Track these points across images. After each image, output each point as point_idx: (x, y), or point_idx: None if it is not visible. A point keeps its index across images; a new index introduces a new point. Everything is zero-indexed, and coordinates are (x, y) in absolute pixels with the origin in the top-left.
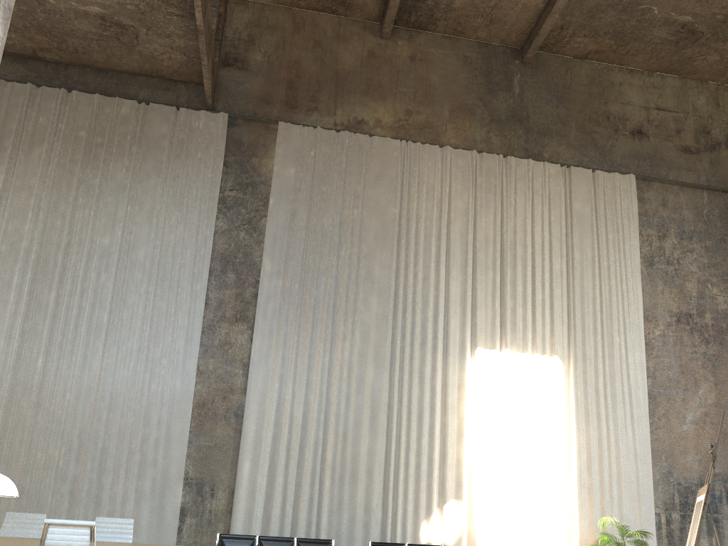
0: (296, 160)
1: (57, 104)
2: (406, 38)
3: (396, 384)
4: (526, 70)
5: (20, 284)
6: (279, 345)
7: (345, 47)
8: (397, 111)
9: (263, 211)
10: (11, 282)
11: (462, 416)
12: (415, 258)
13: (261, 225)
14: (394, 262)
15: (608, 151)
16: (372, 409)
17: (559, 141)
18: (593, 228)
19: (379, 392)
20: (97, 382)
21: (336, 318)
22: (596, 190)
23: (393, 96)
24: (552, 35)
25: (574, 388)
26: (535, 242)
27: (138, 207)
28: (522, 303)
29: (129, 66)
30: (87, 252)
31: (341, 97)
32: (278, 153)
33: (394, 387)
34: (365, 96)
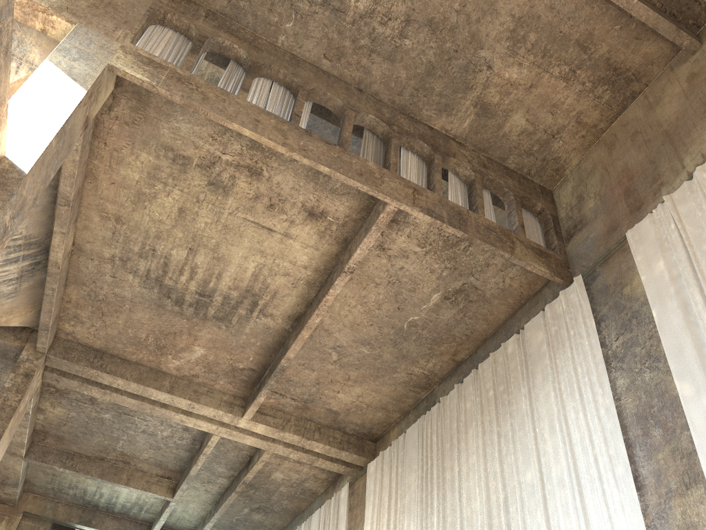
0: (658, 250)
1: (472, 385)
2: None
3: None
4: None
5: None
6: None
7: (662, 105)
8: None
9: (657, 332)
10: None
11: None
12: None
13: (661, 348)
14: None
15: None
16: None
17: None
18: None
19: None
20: None
21: None
22: None
23: None
24: None
25: None
26: None
27: (542, 423)
28: None
29: (502, 313)
30: (519, 498)
31: (681, 145)
32: (638, 262)
33: None
34: None
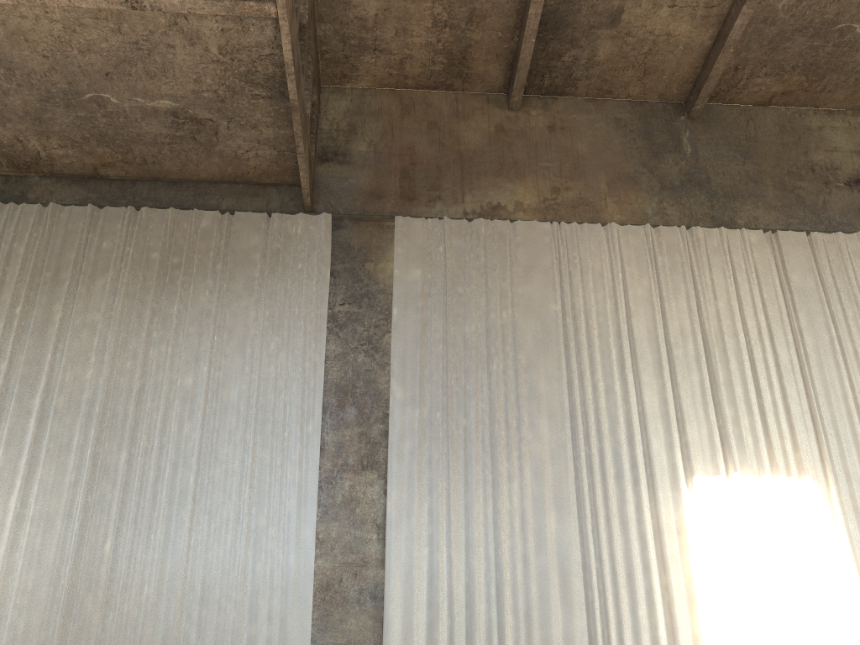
0: (421, 259)
1: (123, 225)
2: (540, 106)
3: (590, 535)
4: (696, 126)
5: (82, 445)
6: (423, 496)
7: (467, 125)
8: (541, 190)
9: (385, 326)
10: (70, 444)
11: (690, 573)
12: (591, 365)
13: (384, 343)
14: (564, 373)
15: (822, 209)
16: (561, 574)
17: (755, 203)
18: (824, 304)
19: (568, 547)
20: (183, 566)
21: (496, 453)
22: (817, 256)
23: (533, 173)
24: (724, 79)
25: (843, 519)
26: (749, 328)
27: (228, 335)
28: (746, 410)
29: (207, 173)
30: (166, 397)
31: (469, 181)
32: (398, 254)
33: (588, 539)
34: (498, 177)
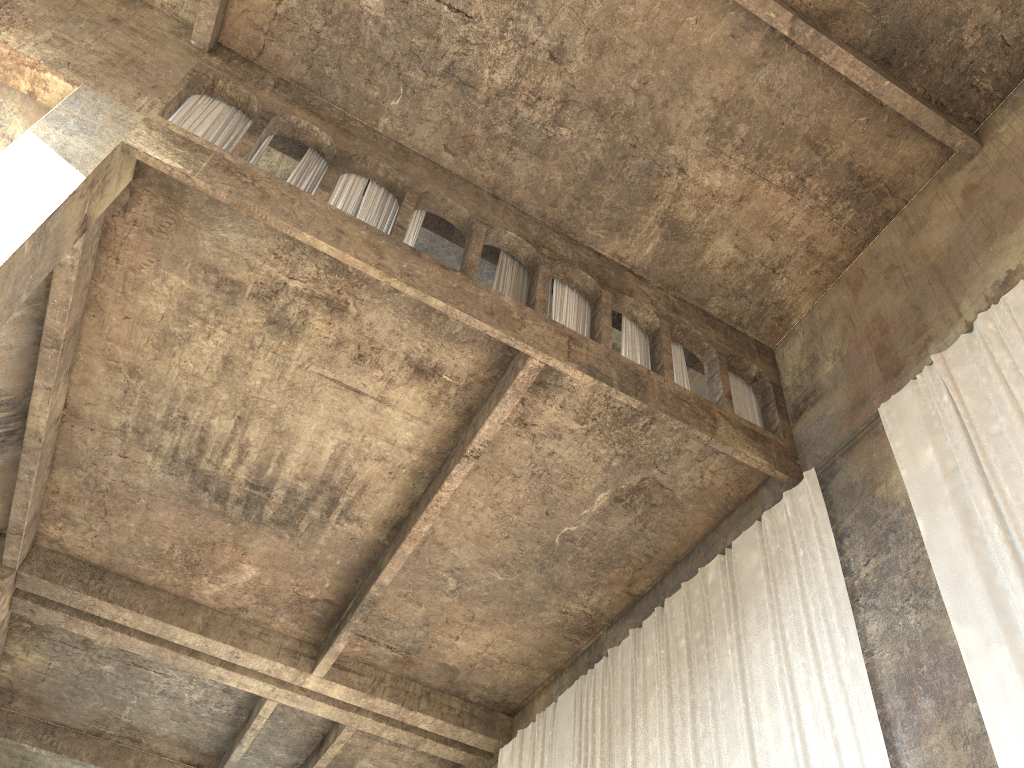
0: (926, 432)
1: (656, 630)
2: (1007, 112)
3: None
4: None
5: None
6: None
7: (928, 229)
8: None
9: (926, 552)
10: None
11: None
12: None
13: (933, 577)
14: None
15: None
16: None
17: None
18: None
19: None
20: None
21: None
22: None
23: None
24: None
25: None
26: None
27: (757, 688)
28: None
29: (700, 523)
30: None
31: (956, 284)
32: (896, 450)
33: None
34: (991, 243)
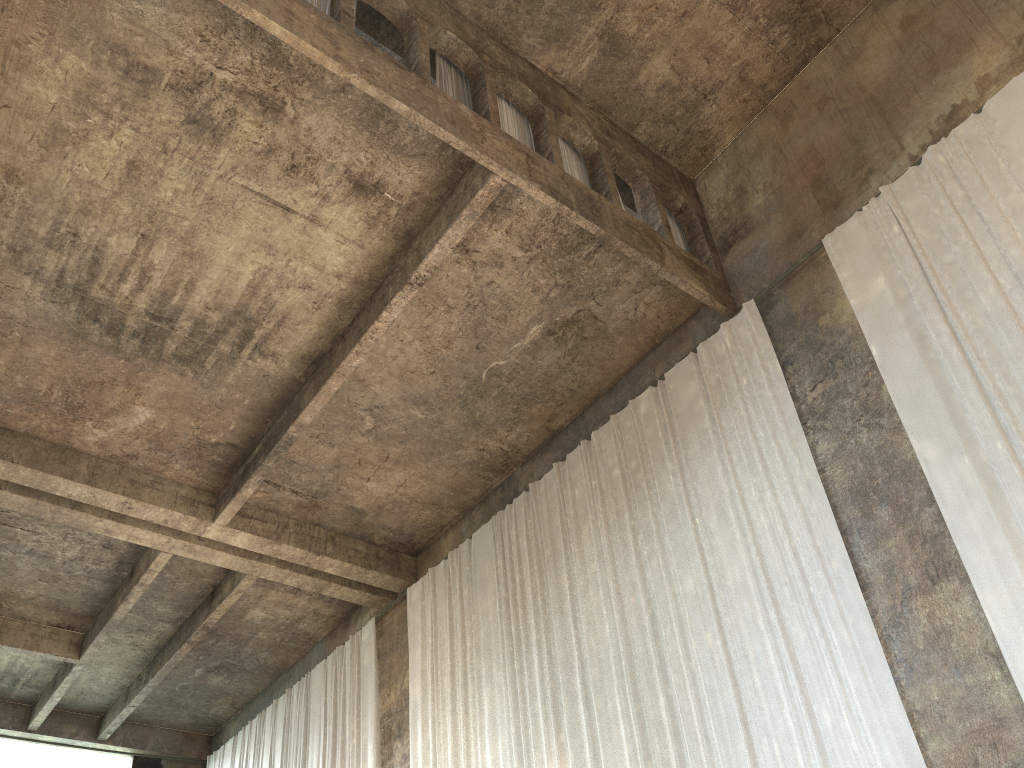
0: (876, 262)
1: (583, 463)
2: None
3: None
4: None
5: (625, 709)
6: None
7: (864, 60)
8: (1007, 33)
9: (876, 376)
10: (616, 713)
11: None
12: None
13: (884, 398)
14: None
15: None
16: None
17: None
18: None
19: None
20: None
21: None
22: None
23: (983, 24)
24: None
25: None
26: None
27: (706, 509)
28: None
29: (627, 357)
30: (675, 616)
31: (898, 118)
32: (844, 280)
33: None
34: (934, 77)
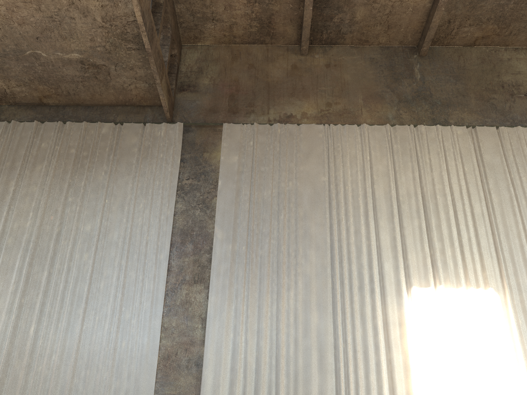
0: (238, 149)
1: (55, 133)
2: (321, 52)
3: (339, 325)
4: (424, 61)
5: (21, 267)
6: (232, 300)
7: (273, 65)
8: (319, 105)
9: (214, 192)
10: (14, 267)
11: (406, 352)
12: (346, 215)
13: (212, 203)
14: (327, 220)
15: (508, 111)
16: (319, 351)
17: (462, 109)
18: (506, 173)
19: (325, 334)
20: (76, 343)
21: (280, 272)
22: (503, 142)
23: (315, 94)
24: (442, 29)
25: (515, 317)
26: (453, 190)
27: (114, 199)
28: (450, 244)
29: (108, 99)
30: (73, 238)
31: (272, 100)
32: (223, 147)
33: (338, 328)
34: (291, 97)
